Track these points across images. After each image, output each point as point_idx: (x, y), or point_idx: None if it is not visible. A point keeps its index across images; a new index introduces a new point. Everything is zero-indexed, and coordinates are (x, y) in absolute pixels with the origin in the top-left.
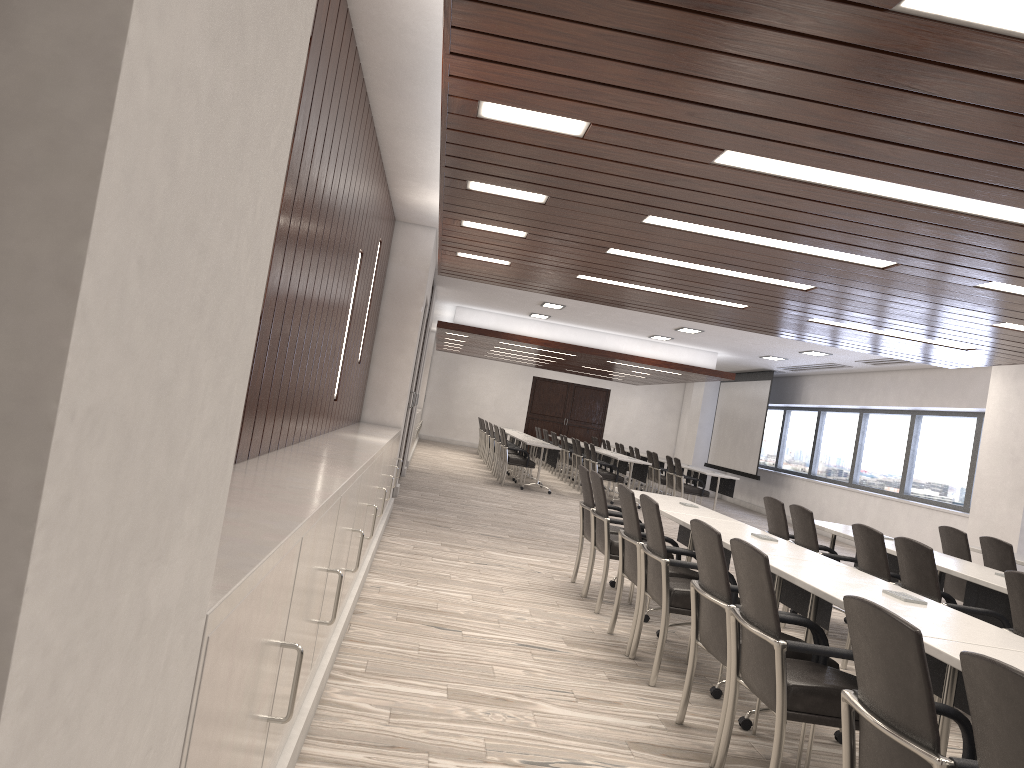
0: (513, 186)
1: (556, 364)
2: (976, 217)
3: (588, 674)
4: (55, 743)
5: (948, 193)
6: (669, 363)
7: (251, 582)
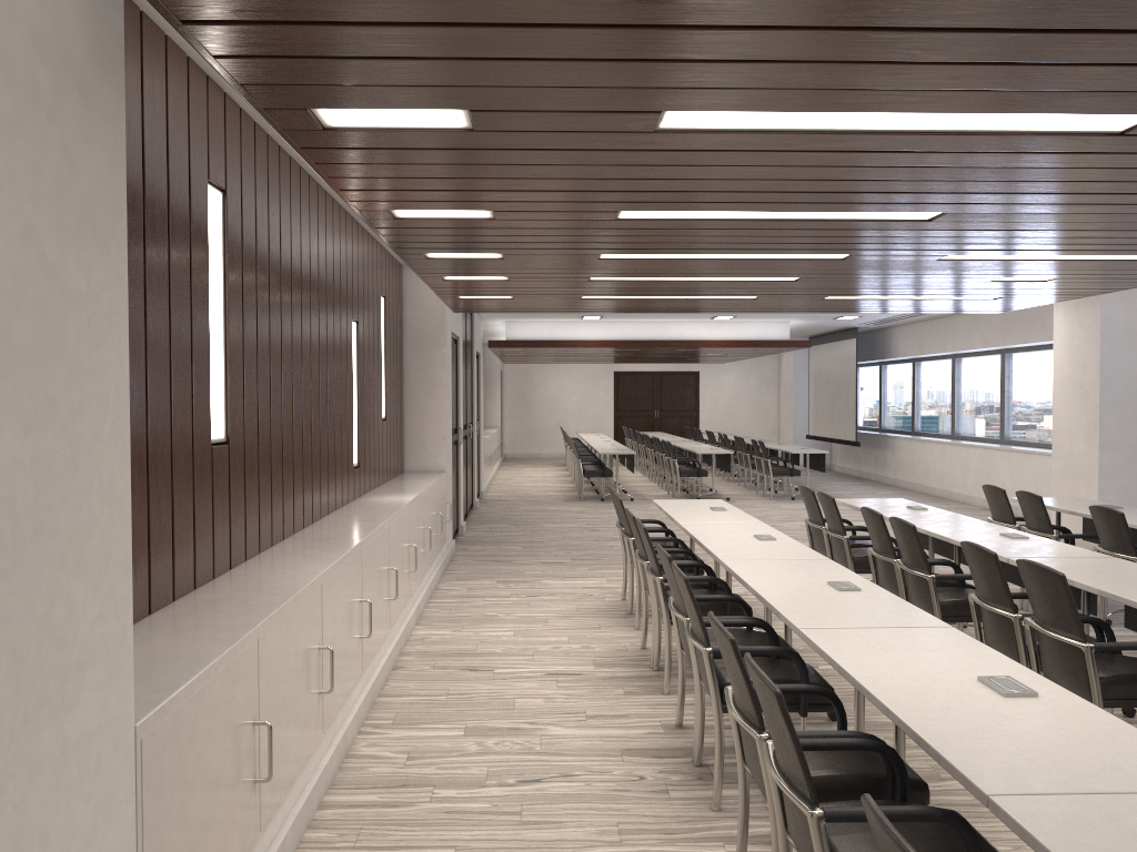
0: (465, 252)
1: (629, 358)
2: (876, 221)
3: (606, 692)
4: (9, 818)
5: (833, 211)
6: (738, 342)
7: (187, 691)
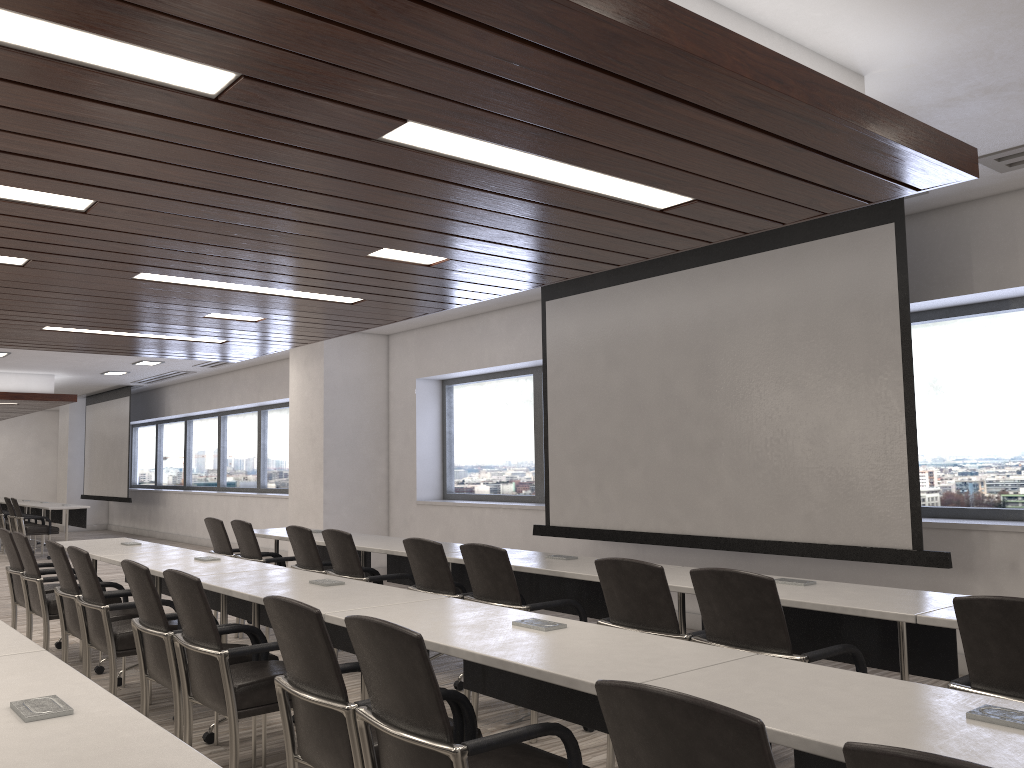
0: None
1: None
2: (22, 204)
3: None
4: None
5: None
6: None
7: None
